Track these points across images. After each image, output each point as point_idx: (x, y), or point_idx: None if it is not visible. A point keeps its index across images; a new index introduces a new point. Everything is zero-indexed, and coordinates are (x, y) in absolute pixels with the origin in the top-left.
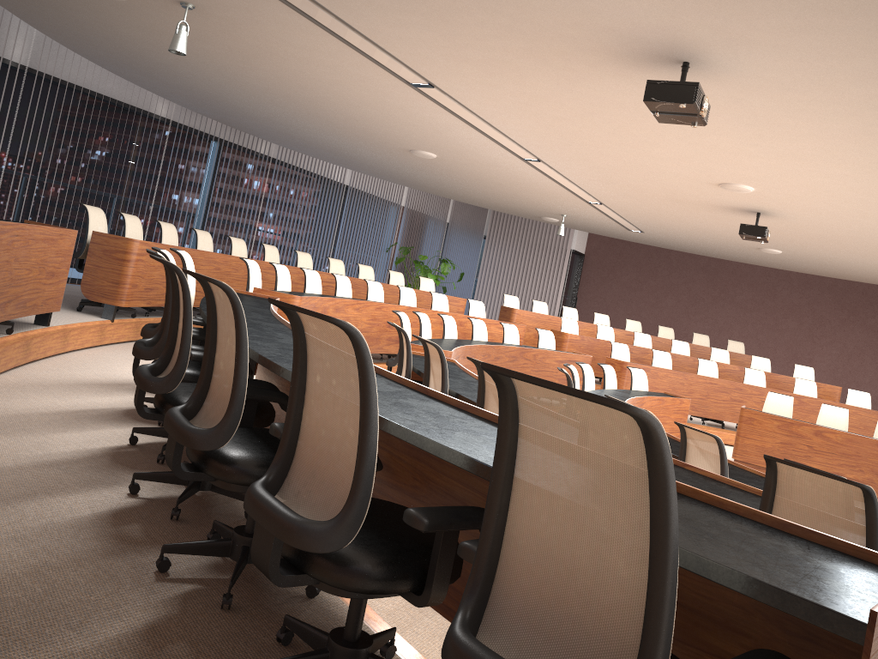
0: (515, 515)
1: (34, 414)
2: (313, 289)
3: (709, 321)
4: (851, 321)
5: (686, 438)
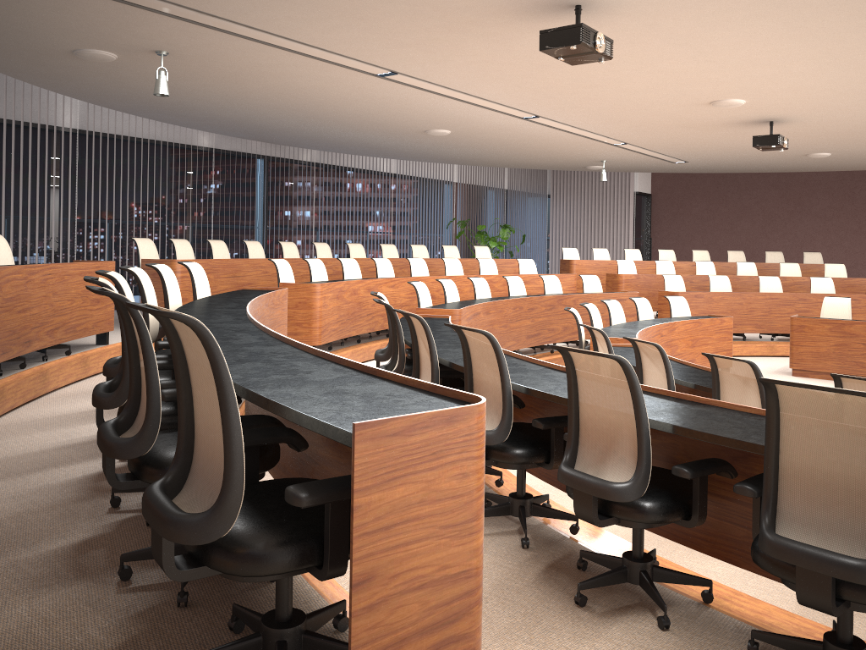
0: (195, 405)
1: (75, 413)
2: (352, 275)
3: (789, 237)
4: None
5: (639, 351)
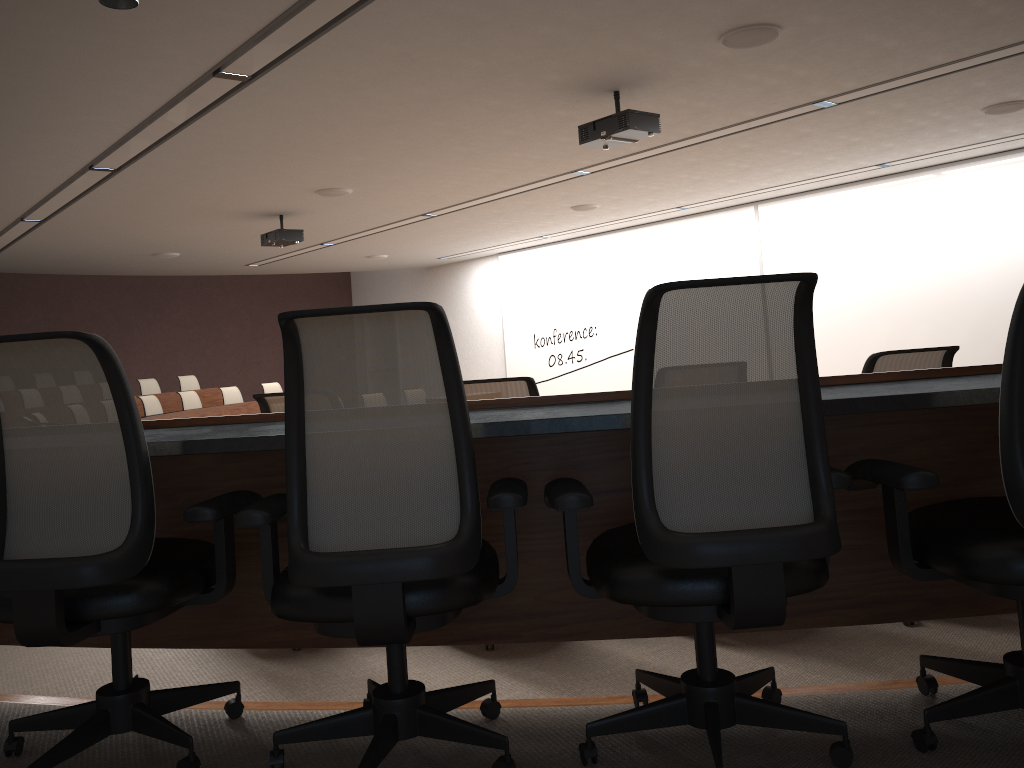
0: None
1: None
2: None
3: None
4: (159, 319)
5: None
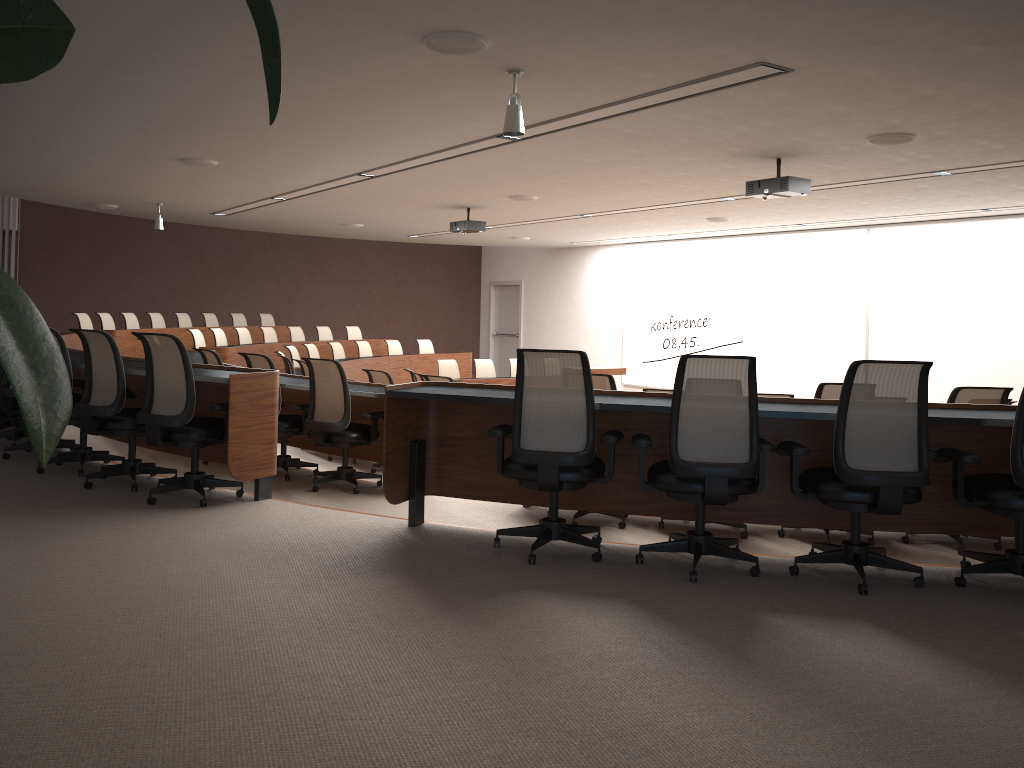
0: None
1: None
2: None
3: (189, 295)
4: (320, 273)
5: None
